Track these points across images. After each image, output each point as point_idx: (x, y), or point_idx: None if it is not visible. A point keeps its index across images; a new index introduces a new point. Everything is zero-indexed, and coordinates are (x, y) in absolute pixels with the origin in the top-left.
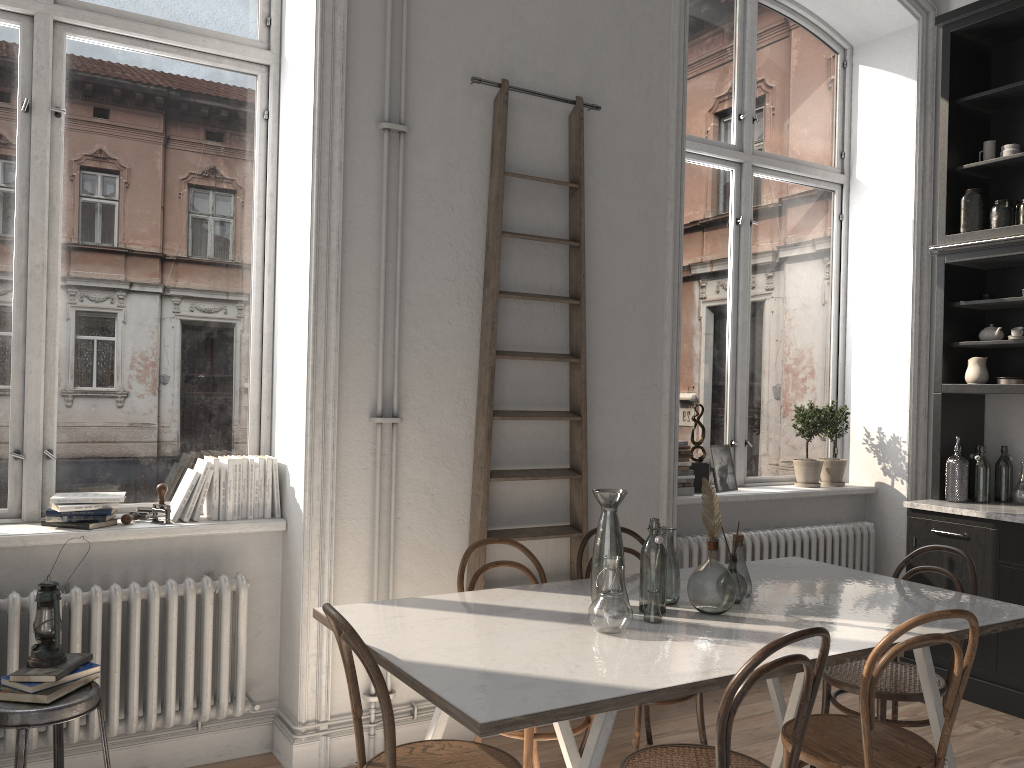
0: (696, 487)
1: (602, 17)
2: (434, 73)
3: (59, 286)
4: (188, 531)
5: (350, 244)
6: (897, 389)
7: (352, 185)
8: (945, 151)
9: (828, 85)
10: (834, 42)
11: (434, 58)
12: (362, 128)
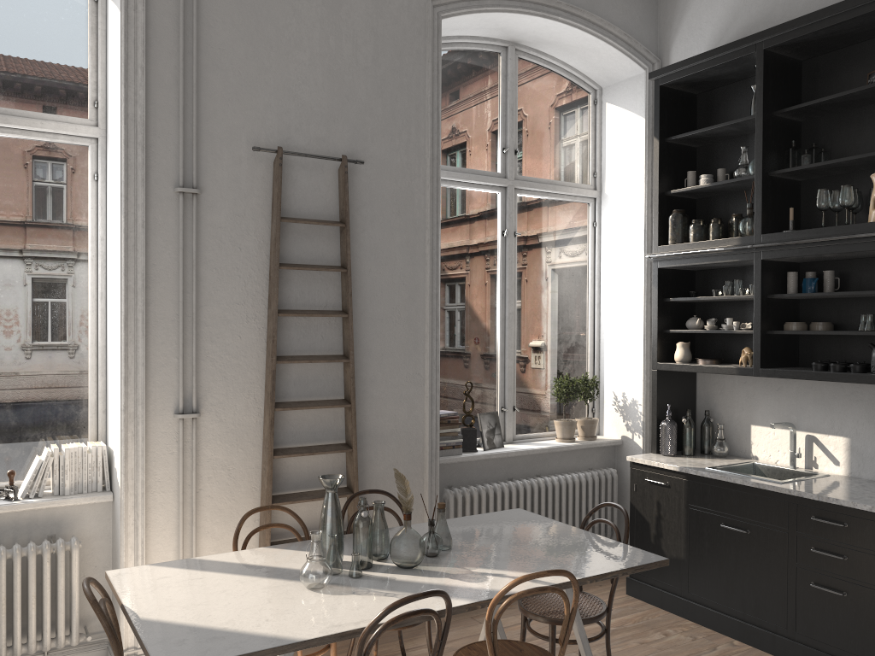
0: (466, 447)
1: (366, 90)
2: (222, 145)
3: None
4: (31, 506)
5: (154, 282)
6: (635, 363)
7: (155, 236)
8: (657, 179)
9: (582, 119)
10: (586, 85)
11: (222, 133)
12: (162, 192)
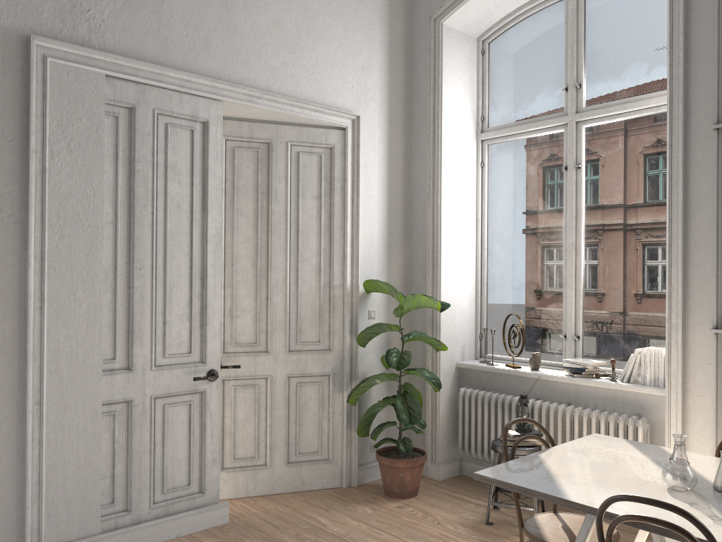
0: None
1: None
2: None
3: (581, 253)
4: (619, 387)
5: (694, 212)
6: None
7: (695, 173)
8: None
9: None
10: None
11: None
12: (701, 133)
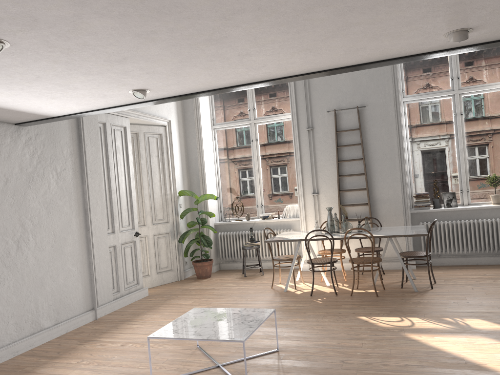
0: (435, 206)
1: (366, 80)
2: (318, 113)
3: (260, 173)
4: (282, 220)
5: (303, 157)
6: None
7: (302, 144)
8: None
9: None
10: None
11: (318, 109)
12: (303, 131)
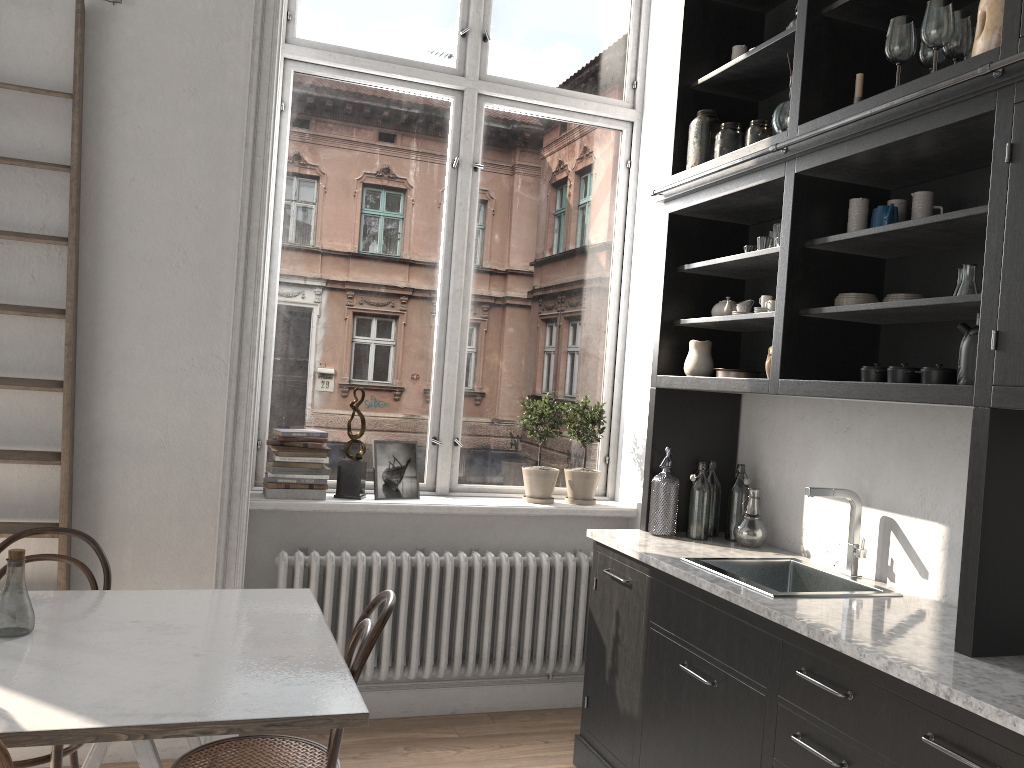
0: (344, 491)
1: None
2: None
3: None
4: None
5: None
6: None
7: None
8: (678, 62)
9: None
10: None
11: None
12: None
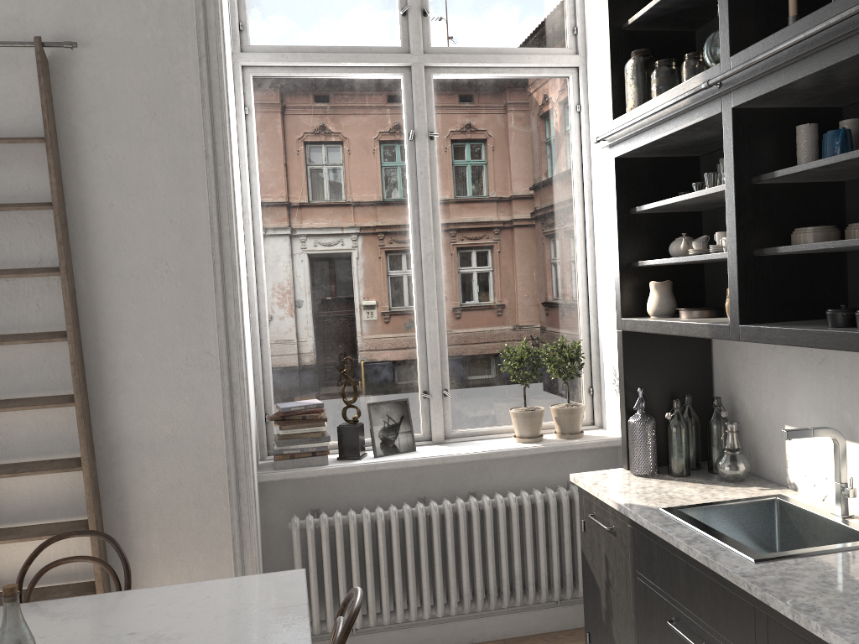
0: (346, 453)
1: None
2: None
3: None
4: None
5: None
6: None
7: None
8: (607, 5)
9: None
10: None
11: None
12: None
